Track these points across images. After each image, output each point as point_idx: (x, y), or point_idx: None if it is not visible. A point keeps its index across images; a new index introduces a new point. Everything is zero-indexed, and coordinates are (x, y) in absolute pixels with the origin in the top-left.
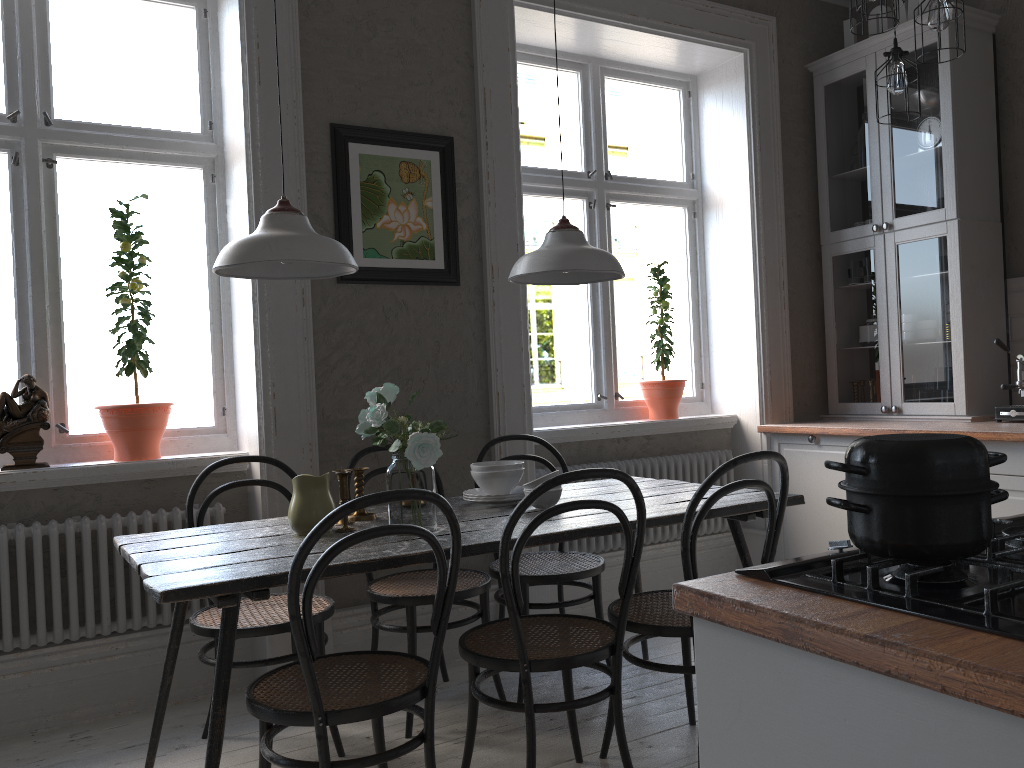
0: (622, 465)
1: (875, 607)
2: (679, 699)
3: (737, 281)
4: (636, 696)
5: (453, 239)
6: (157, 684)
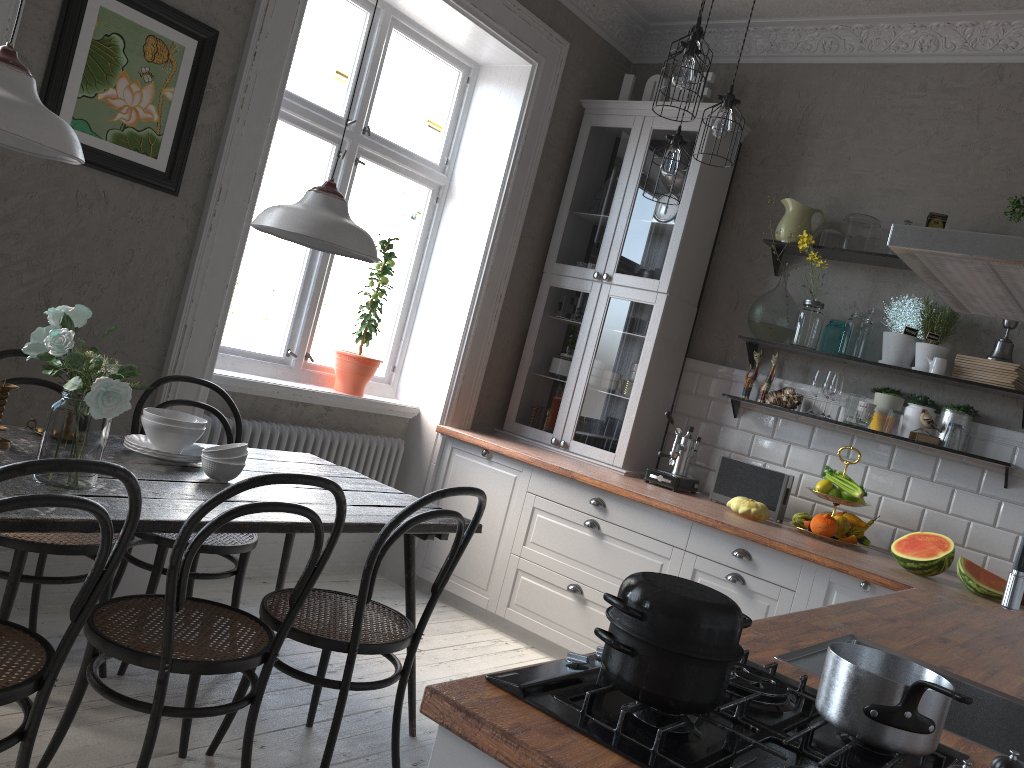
0: (294, 431)
1: (628, 760)
2: (298, 694)
3: (459, 280)
4: None
5: (185, 143)
6: None
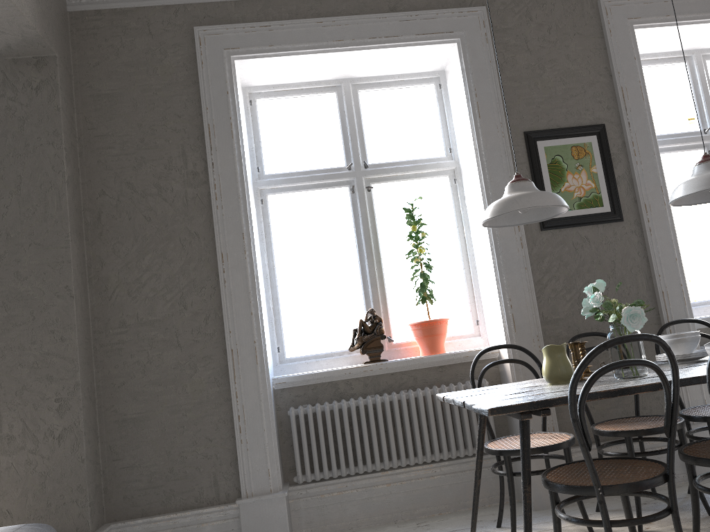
0: None
1: None
2: None
3: None
4: None
5: (614, 190)
6: (460, 495)
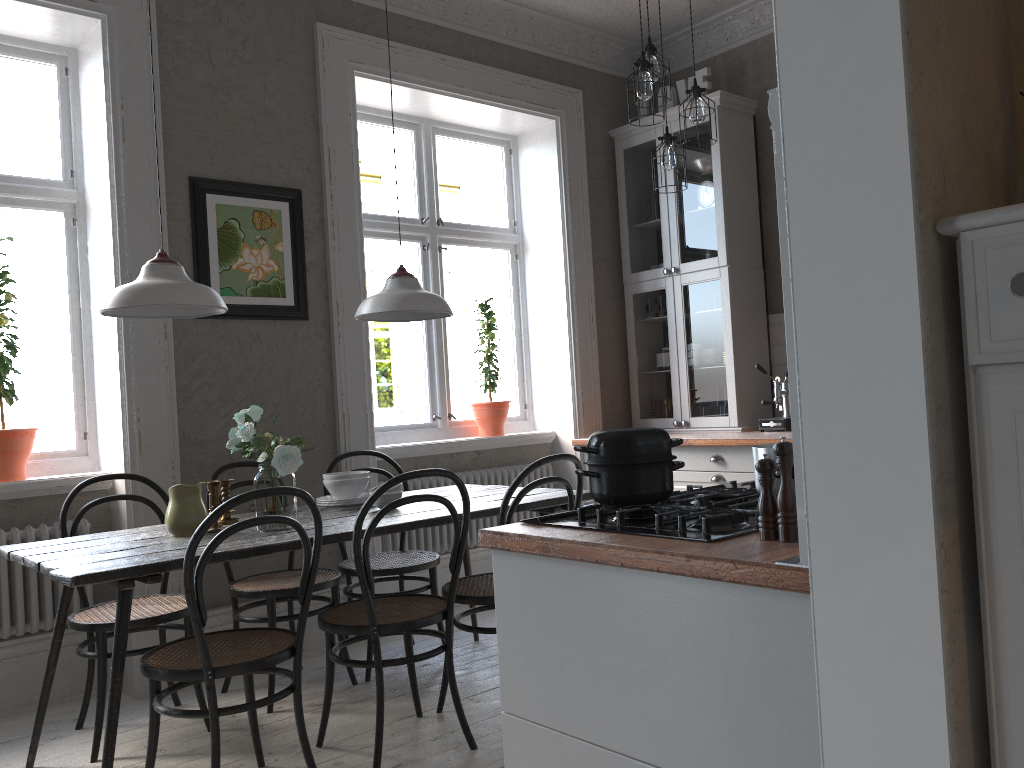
0: None
1: (598, 531)
2: None
3: (553, 315)
4: (468, 668)
5: (302, 279)
6: (24, 689)
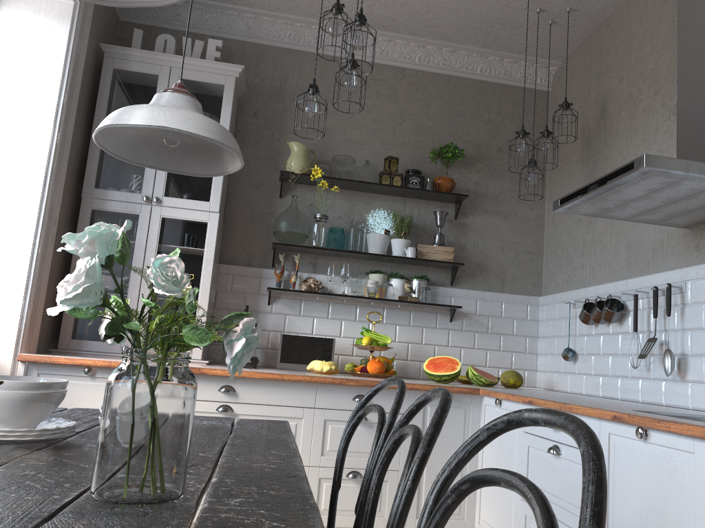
0: None
1: None
2: None
3: (14, 204)
4: None
5: None
6: None
